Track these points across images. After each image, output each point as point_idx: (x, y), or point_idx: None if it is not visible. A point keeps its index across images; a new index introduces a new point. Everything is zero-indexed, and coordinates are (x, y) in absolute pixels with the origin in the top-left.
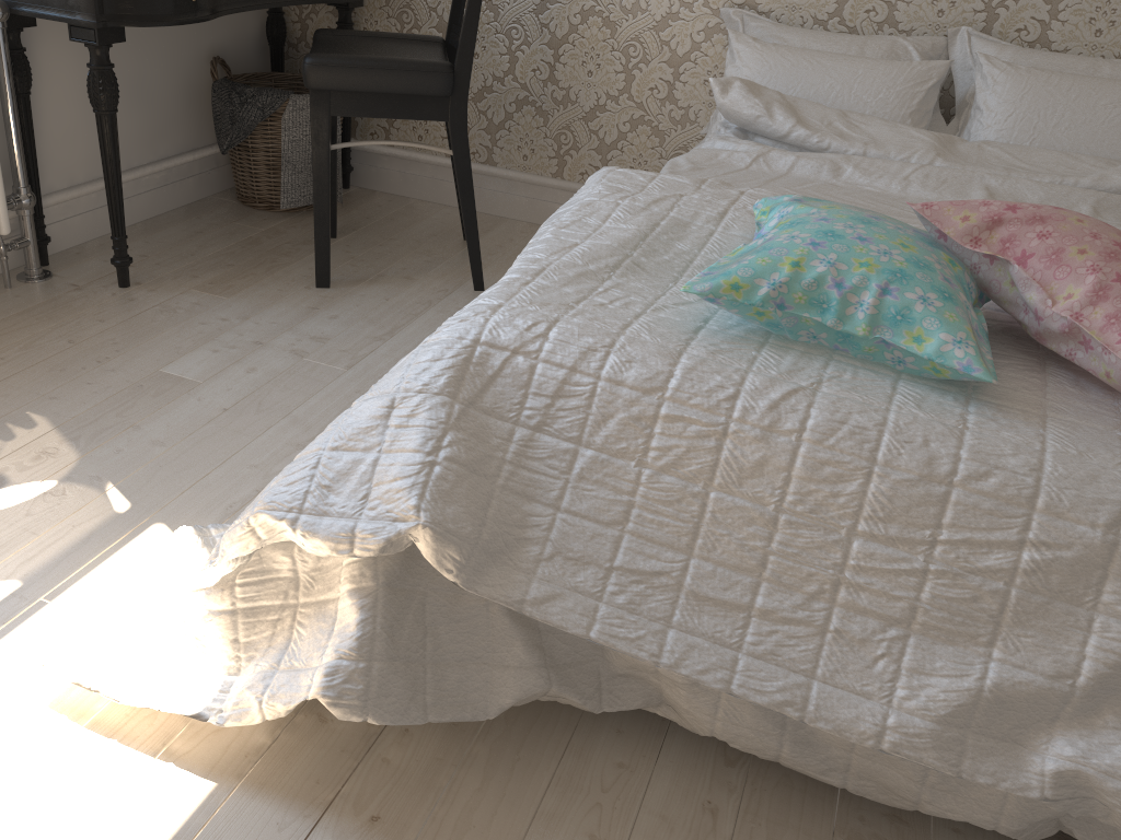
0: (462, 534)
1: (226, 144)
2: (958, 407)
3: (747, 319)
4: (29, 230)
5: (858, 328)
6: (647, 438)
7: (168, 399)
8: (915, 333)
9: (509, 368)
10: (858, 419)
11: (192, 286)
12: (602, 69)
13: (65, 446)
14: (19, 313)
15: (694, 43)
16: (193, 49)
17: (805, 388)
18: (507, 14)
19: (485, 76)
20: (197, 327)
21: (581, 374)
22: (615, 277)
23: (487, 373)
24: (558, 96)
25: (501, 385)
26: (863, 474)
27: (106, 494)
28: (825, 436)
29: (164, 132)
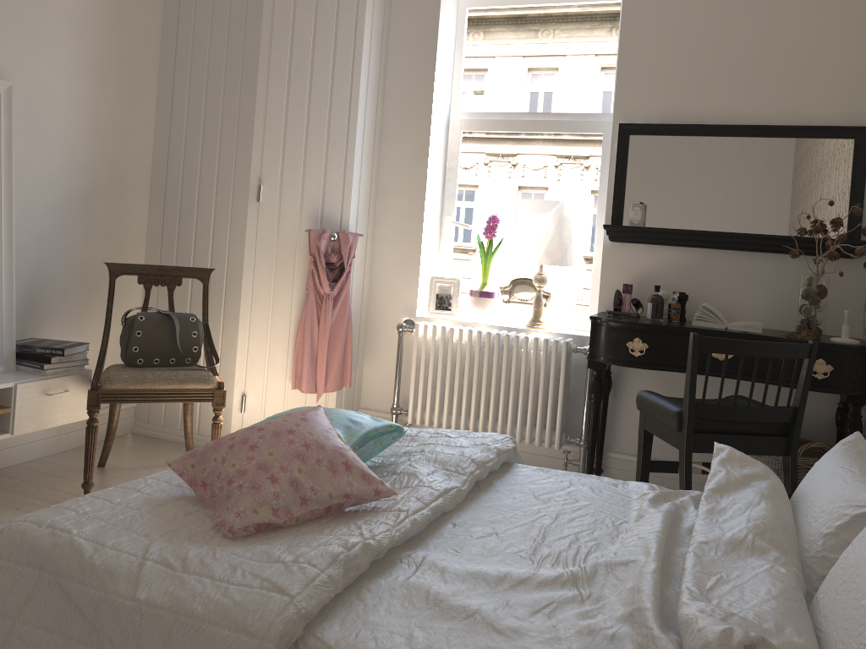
0: None
1: None
2: None
3: None
4: (580, 457)
5: None
6: None
7: None
8: None
9: None
10: None
11: None
12: None
13: None
14: None
15: None
16: None
17: None
18: None
19: None
20: None
21: None
22: None
23: None
24: None
25: None
26: None
27: None
28: None
29: None
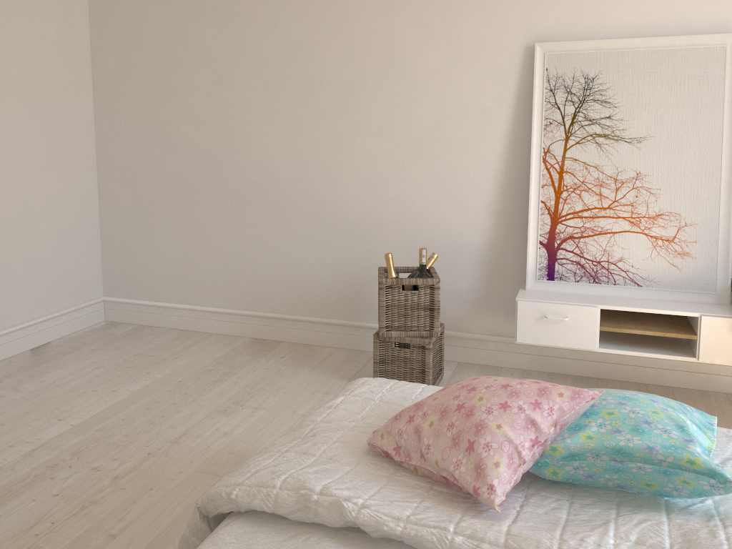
0: None
1: None
2: None
3: None
4: None
5: None
6: None
7: None
8: None
9: None
10: None
11: None
12: None
13: None
14: None
15: None
16: None
17: None
18: None
19: None
20: None
21: None
22: None
23: None
24: None
25: None
26: None
27: None
28: None
29: None
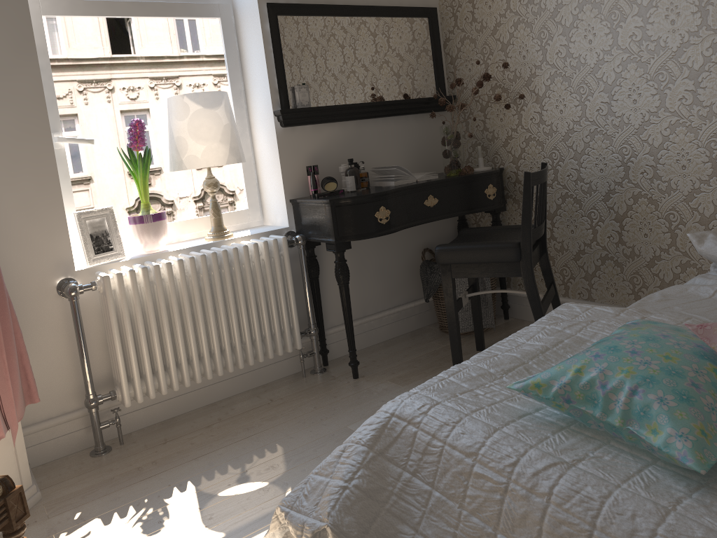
0: (350, 535)
1: (425, 296)
2: (683, 491)
3: (556, 410)
4: (314, 346)
5: (616, 420)
6: (464, 487)
7: (341, 443)
8: (653, 426)
9: (404, 432)
10: (589, 490)
11: (388, 378)
12: (653, 231)
13: (282, 464)
14: (301, 390)
15: (716, 206)
16: (412, 245)
17: (563, 463)
18: (586, 204)
19: (579, 243)
20: (378, 403)
21: (437, 439)
22: (505, 377)
23: (394, 435)
24: (627, 252)
25: (399, 443)
26: (585, 535)
27: (285, 493)
28: (564, 501)
29: (396, 291)
